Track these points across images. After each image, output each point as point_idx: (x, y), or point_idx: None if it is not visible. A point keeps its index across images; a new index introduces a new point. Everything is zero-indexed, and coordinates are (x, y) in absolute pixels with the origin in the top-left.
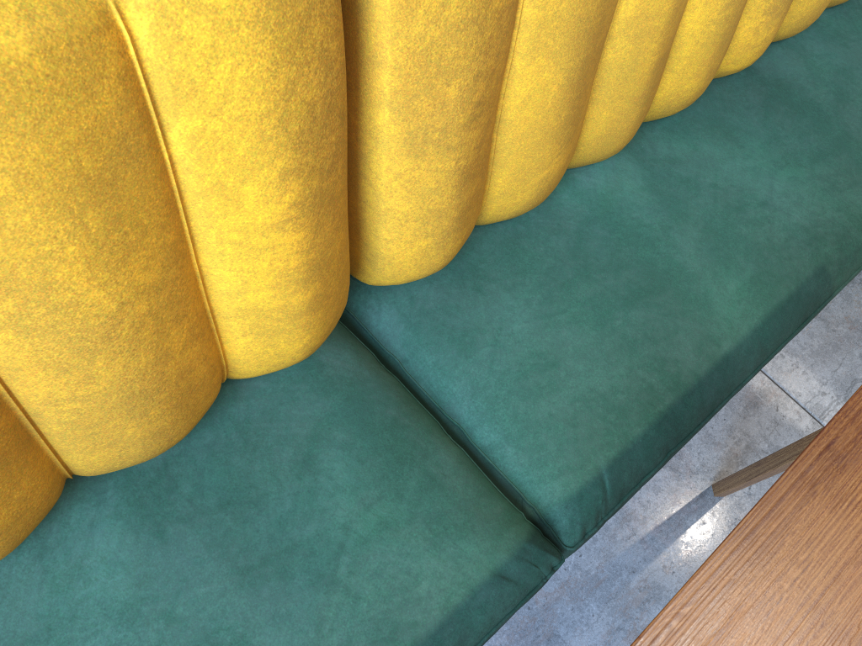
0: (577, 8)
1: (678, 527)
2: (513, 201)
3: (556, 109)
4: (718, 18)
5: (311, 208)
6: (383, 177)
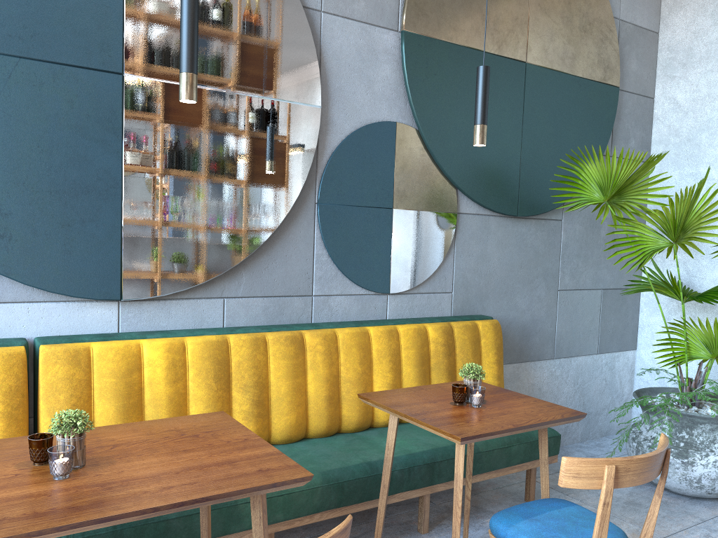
0: (113, 386)
1: None
2: None
3: (114, 419)
4: (204, 411)
5: (6, 416)
6: (42, 424)
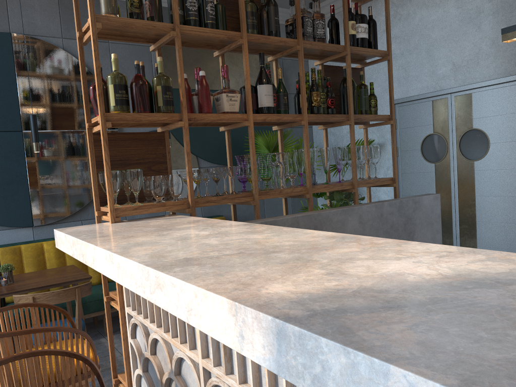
0: (32, 261)
1: None
2: None
3: None
4: None
5: None
6: None
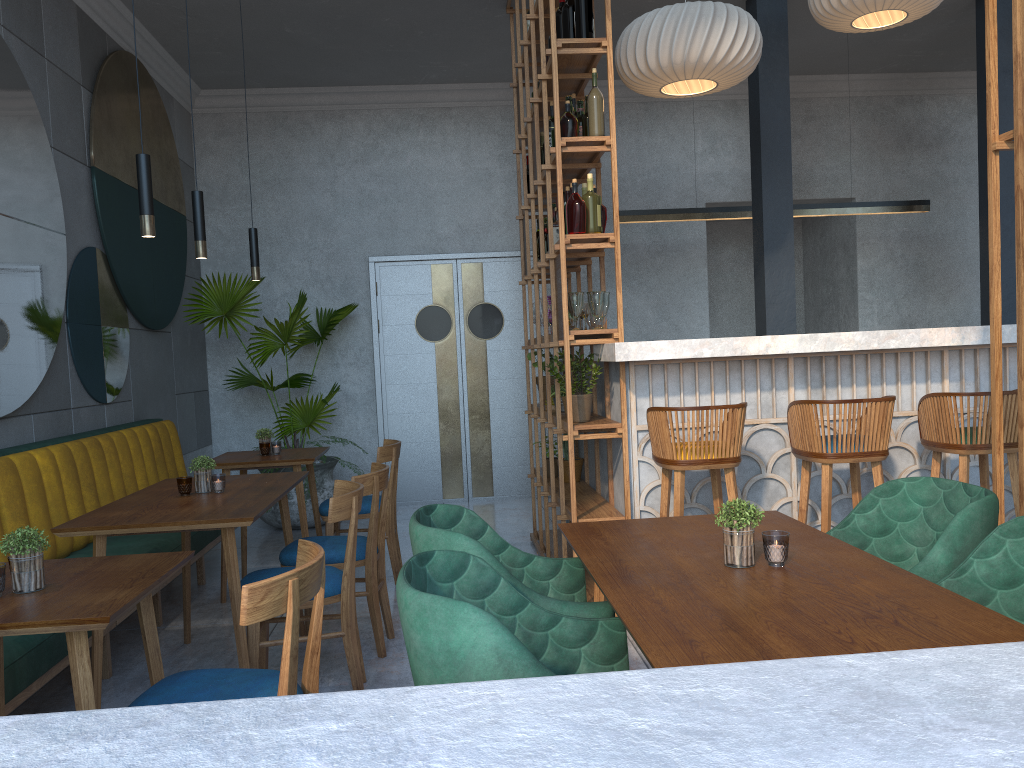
0: (37, 490)
1: (179, 651)
2: (45, 552)
3: (44, 519)
4: (78, 507)
5: None
6: (8, 529)
